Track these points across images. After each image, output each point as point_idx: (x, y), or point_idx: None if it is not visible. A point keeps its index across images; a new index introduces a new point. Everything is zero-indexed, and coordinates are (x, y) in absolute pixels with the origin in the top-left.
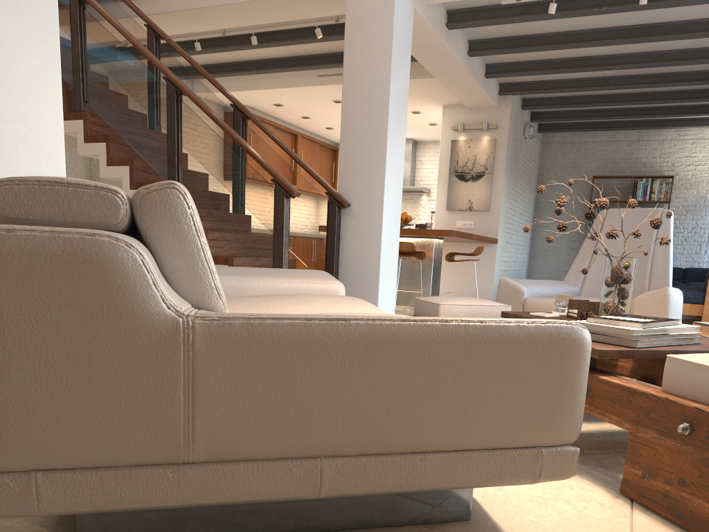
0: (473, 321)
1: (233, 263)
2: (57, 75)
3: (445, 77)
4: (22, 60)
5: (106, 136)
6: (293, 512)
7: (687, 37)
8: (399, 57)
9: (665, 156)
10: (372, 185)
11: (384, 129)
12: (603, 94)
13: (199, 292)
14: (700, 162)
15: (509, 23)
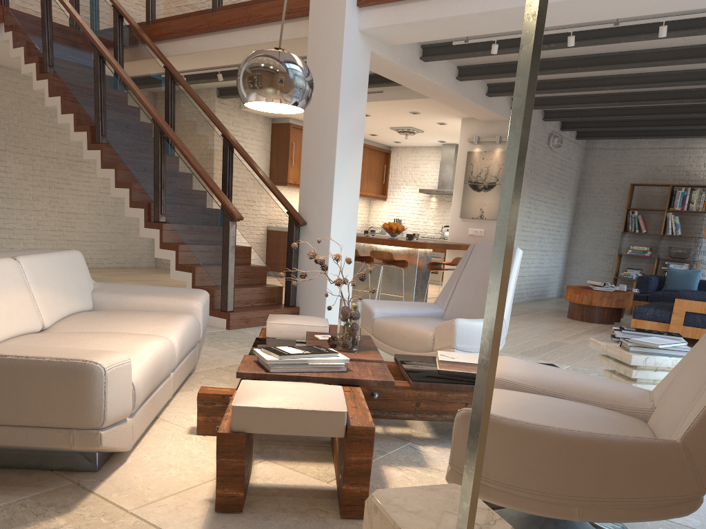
0: (23, 356)
1: (195, 271)
2: None
3: (441, 98)
4: None
5: (115, 164)
6: None
7: (653, 65)
8: (350, 97)
9: None
10: (323, 207)
11: (333, 159)
12: (621, 107)
13: None
14: None
15: (474, 56)
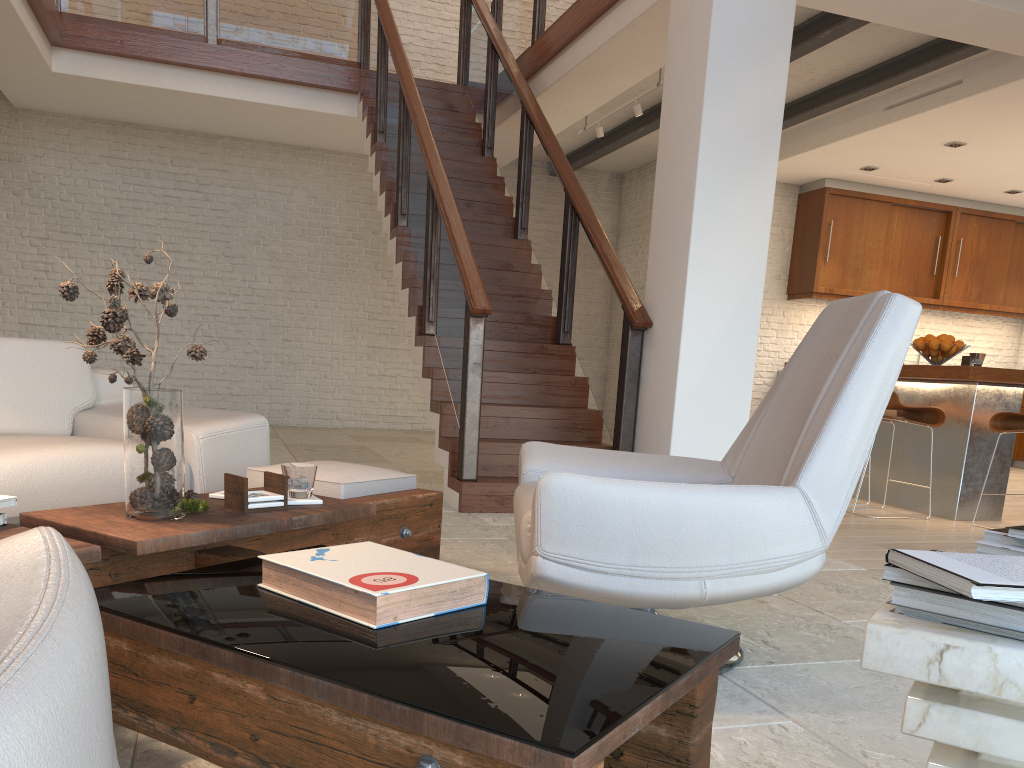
0: None
1: (442, 411)
2: None
3: None
4: None
5: (402, 253)
6: None
7: None
8: (739, 60)
9: None
10: (674, 288)
11: (691, 190)
12: None
13: None
14: None
15: None
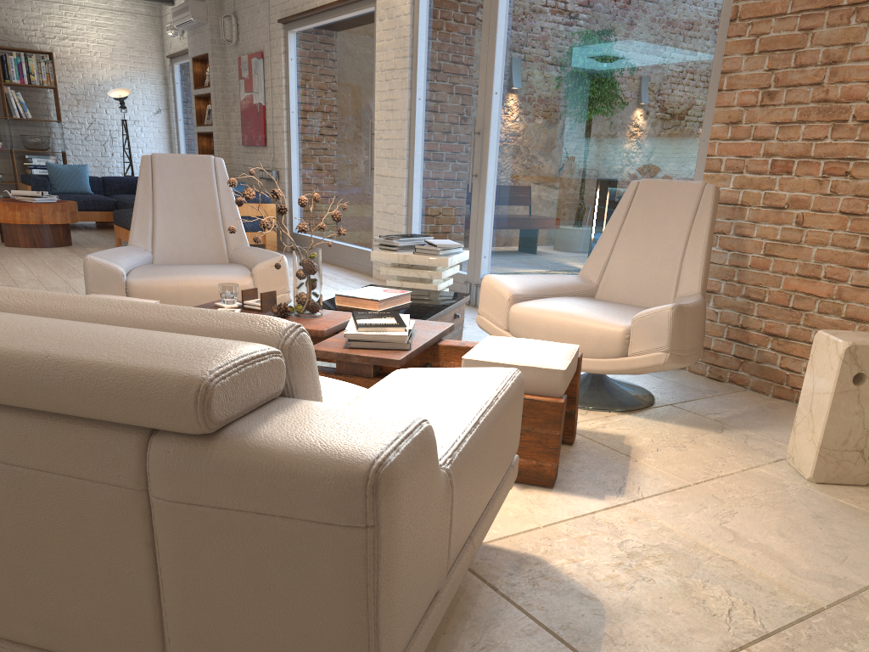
0: (501, 390)
1: None
2: None
3: None
4: None
5: None
6: None
7: None
8: None
9: (31, 21)
10: None
11: None
12: None
13: None
14: (77, 36)
15: None
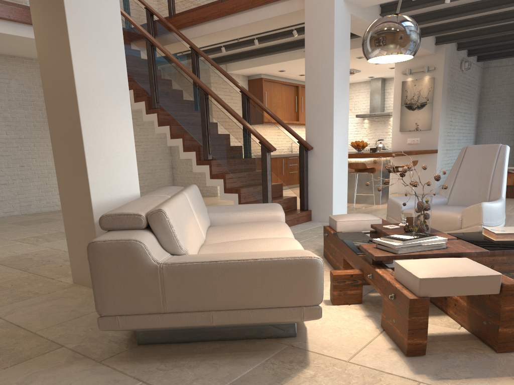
0: (268, 258)
1: (240, 192)
2: (131, 130)
3: None
4: (115, 128)
5: (169, 122)
6: (217, 332)
7: None
8: (340, 50)
9: None
10: (326, 134)
11: (331, 98)
12: None
13: (173, 248)
14: None
15: (423, 7)
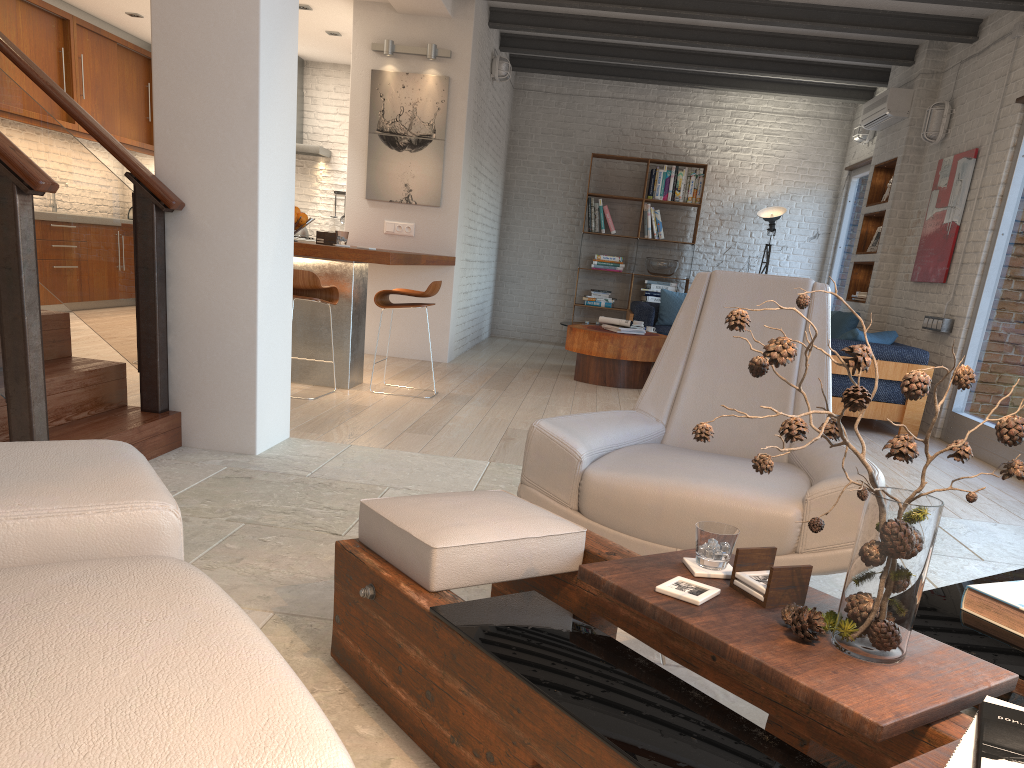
0: None
1: None
2: None
3: None
4: None
5: None
6: None
7: None
8: None
9: (695, 131)
10: (232, 167)
11: (252, 44)
12: (619, 19)
13: None
14: (741, 146)
15: None
